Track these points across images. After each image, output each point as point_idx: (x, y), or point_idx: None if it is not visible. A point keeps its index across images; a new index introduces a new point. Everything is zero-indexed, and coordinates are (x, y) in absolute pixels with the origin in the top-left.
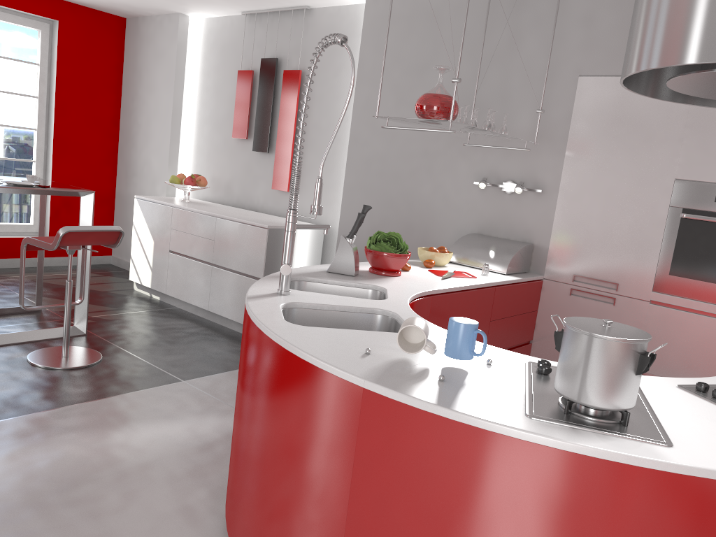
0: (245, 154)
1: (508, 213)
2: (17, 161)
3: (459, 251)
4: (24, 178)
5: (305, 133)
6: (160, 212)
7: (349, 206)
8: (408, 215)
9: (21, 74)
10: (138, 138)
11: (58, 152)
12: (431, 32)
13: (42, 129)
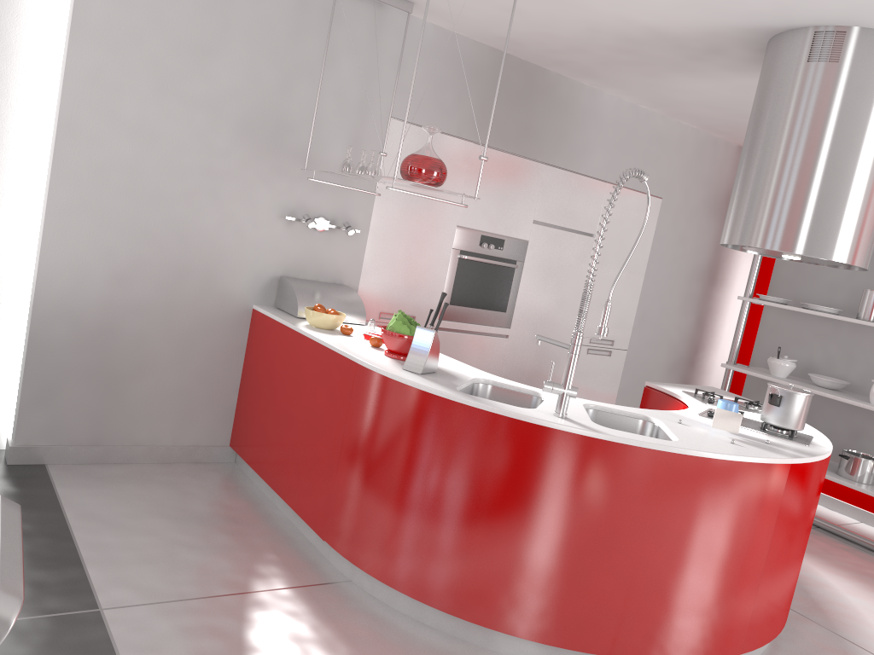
0: None
1: (318, 253)
2: None
3: (309, 304)
4: None
5: None
6: None
7: (63, 238)
8: (181, 253)
9: None
10: None
11: None
12: (216, 4)
13: None
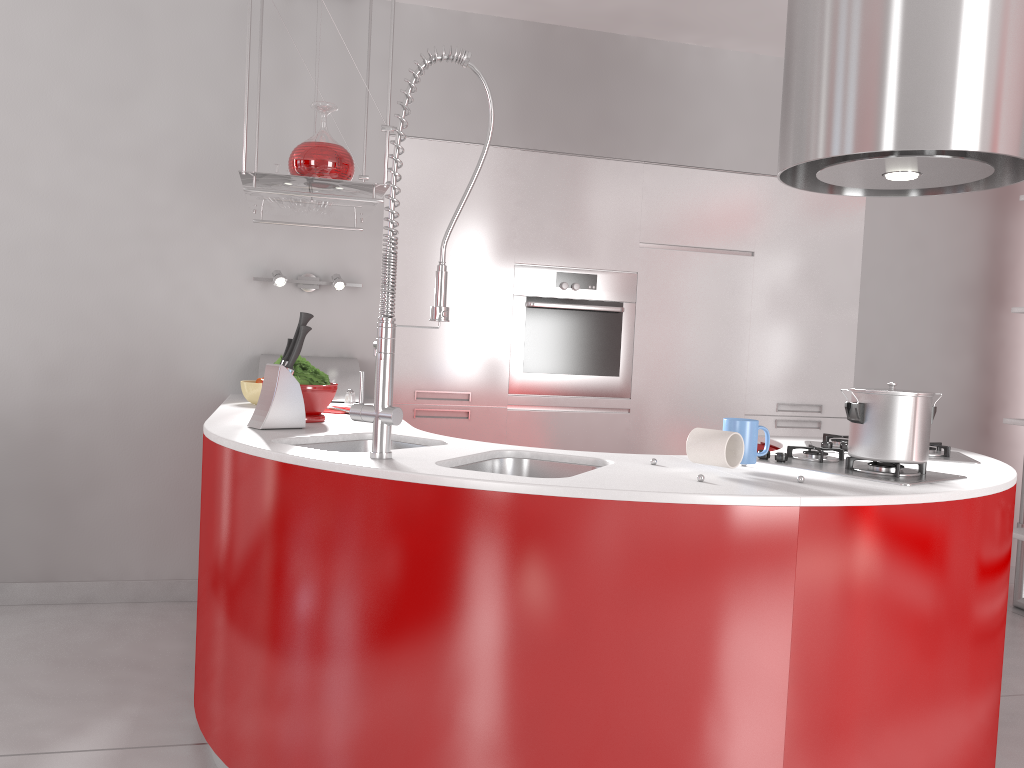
0: None
1: (311, 320)
2: None
3: None
4: None
5: None
6: None
7: None
8: (126, 337)
9: None
10: None
11: None
12: (130, 37)
13: None
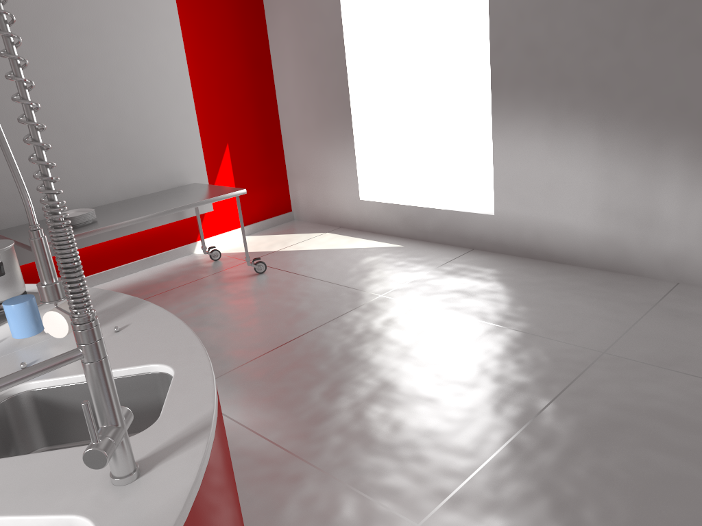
0: None
1: None
2: None
3: None
4: None
5: None
6: None
7: None
8: None
9: None
10: None
11: None
12: None
13: None
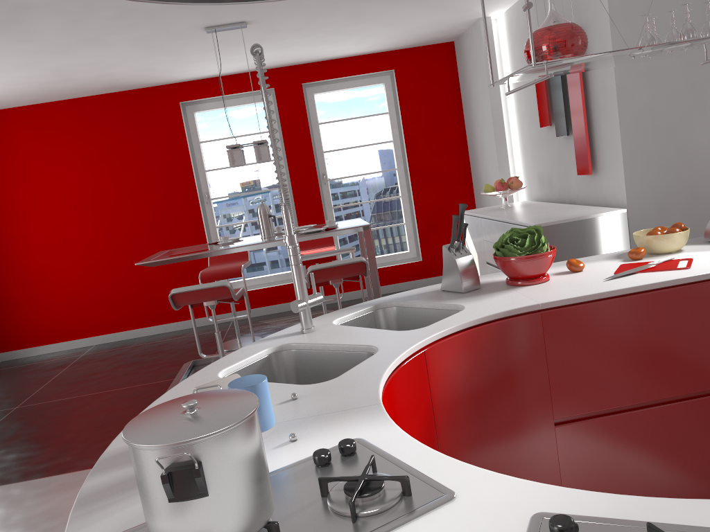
0: (555, 142)
1: None
2: (386, 200)
3: None
4: (340, 222)
5: (596, 101)
6: (475, 225)
7: (632, 180)
8: (690, 177)
9: (375, 126)
10: (478, 152)
11: (415, 183)
12: None
13: (401, 167)
